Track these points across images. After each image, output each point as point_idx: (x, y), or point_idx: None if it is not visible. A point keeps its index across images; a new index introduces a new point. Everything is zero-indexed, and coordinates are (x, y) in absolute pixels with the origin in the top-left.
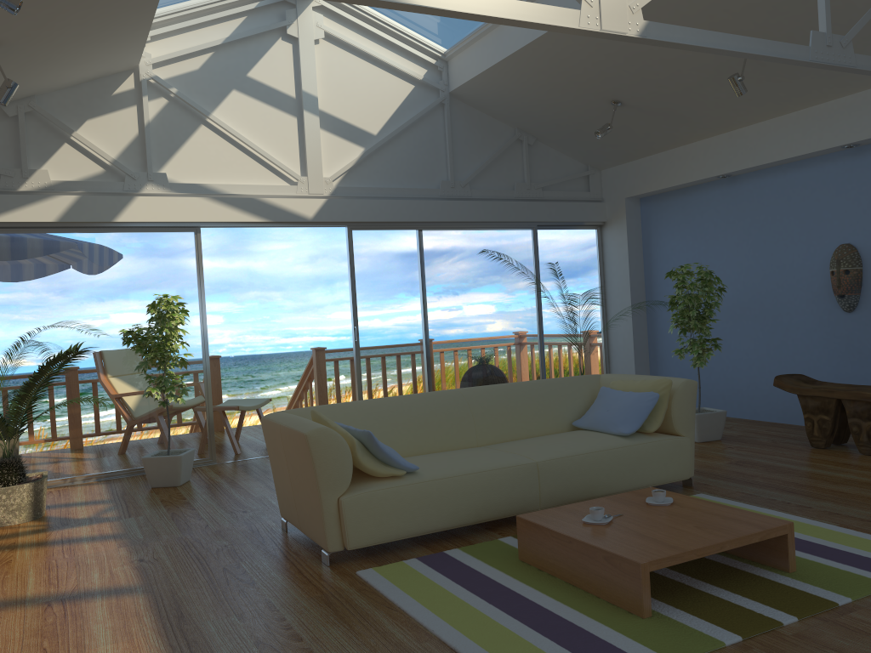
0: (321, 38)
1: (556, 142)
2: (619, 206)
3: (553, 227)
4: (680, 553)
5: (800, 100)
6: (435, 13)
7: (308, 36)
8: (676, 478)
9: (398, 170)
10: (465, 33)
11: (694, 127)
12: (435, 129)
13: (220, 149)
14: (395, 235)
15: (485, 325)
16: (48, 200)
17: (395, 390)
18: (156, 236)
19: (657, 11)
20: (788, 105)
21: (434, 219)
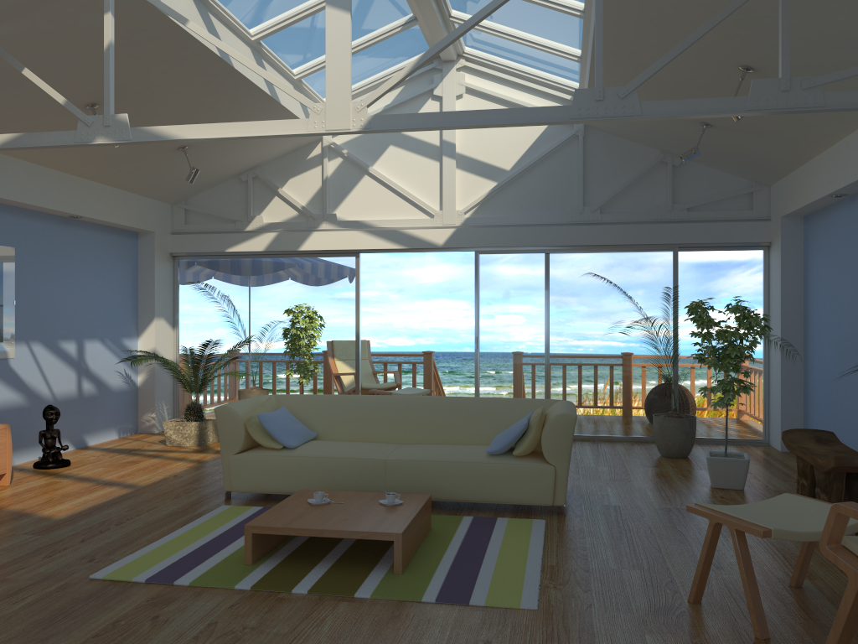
0: (465, 93)
1: (703, 161)
2: (777, 225)
3: (702, 248)
4: (280, 527)
5: (857, 111)
6: (196, 140)
7: (450, 93)
8: (534, 501)
9: (528, 200)
10: (576, 71)
11: (796, 142)
12: (569, 159)
13: (377, 192)
14: (520, 258)
15: (609, 344)
16: (259, 236)
17: (511, 395)
18: (329, 260)
19: (640, 47)
20: (852, 117)
21: (556, 244)
